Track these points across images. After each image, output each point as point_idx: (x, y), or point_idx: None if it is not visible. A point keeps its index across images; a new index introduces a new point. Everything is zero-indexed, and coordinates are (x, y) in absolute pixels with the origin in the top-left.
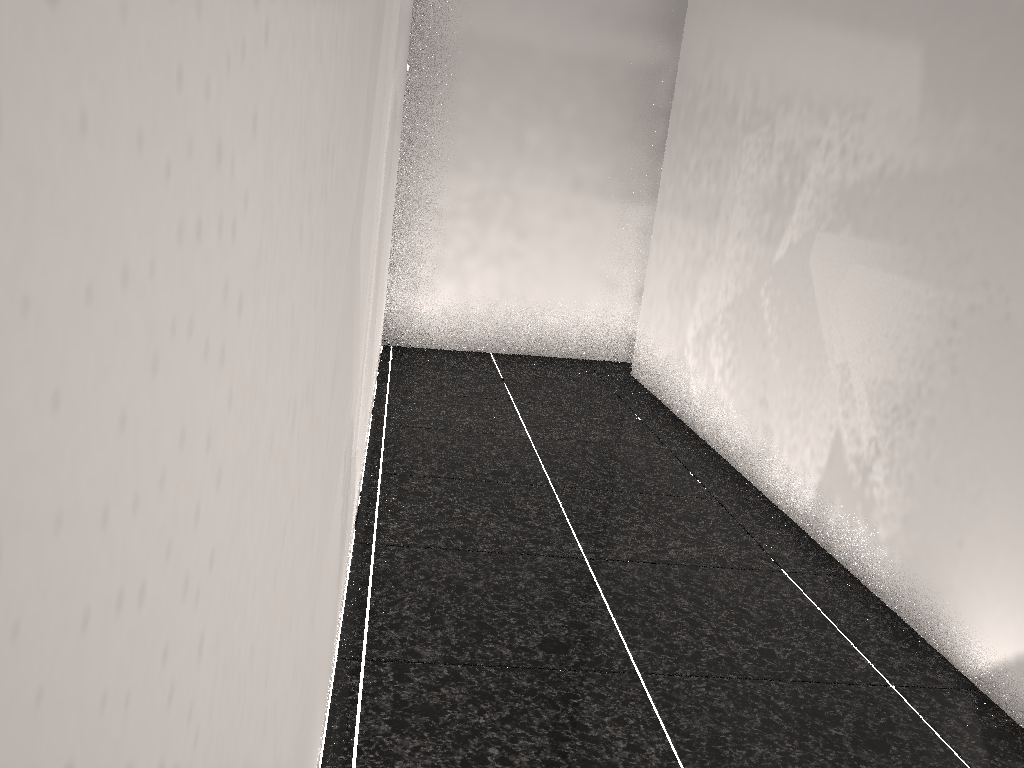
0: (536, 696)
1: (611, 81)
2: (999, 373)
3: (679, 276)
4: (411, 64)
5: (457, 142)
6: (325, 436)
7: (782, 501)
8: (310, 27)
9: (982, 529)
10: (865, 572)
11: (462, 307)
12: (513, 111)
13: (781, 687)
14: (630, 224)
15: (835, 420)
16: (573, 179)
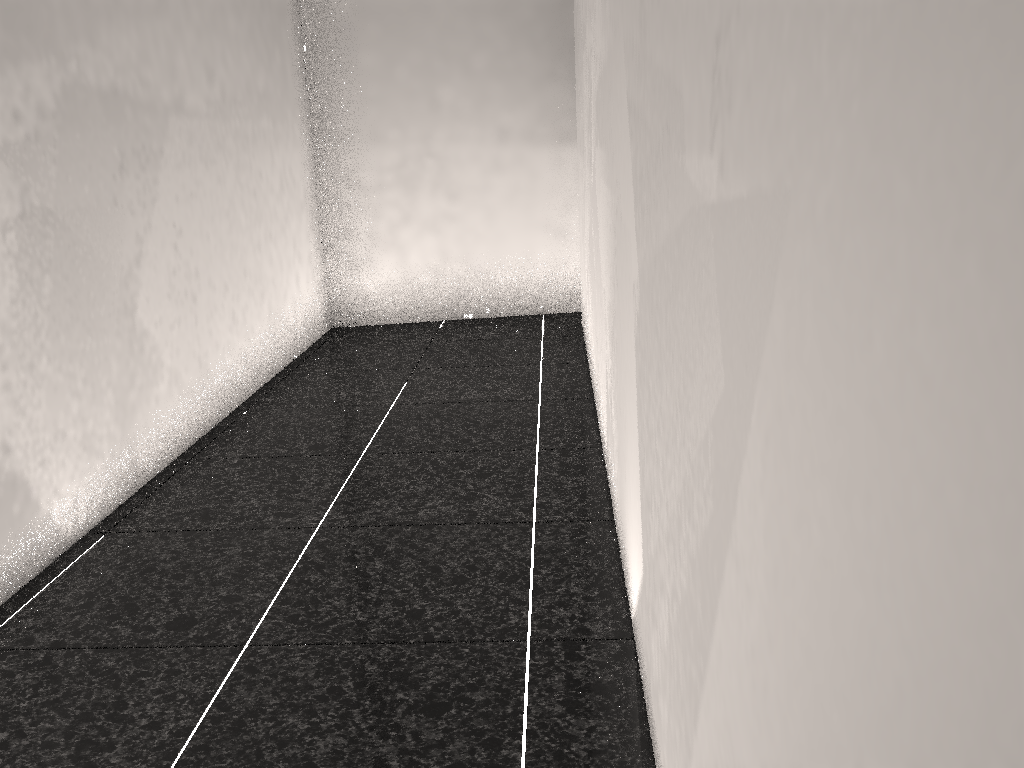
0: (108, 676)
1: (519, 21)
2: (622, 281)
3: (582, 215)
4: (307, 44)
5: (369, 114)
6: None
7: (603, 444)
8: None
9: (627, 459)
10: (615, 515)
11: (405, 279)
12: (421, 72)
13: (391, 650)
14: (568, 167)
15: (605, 352)
16: (497, 130)
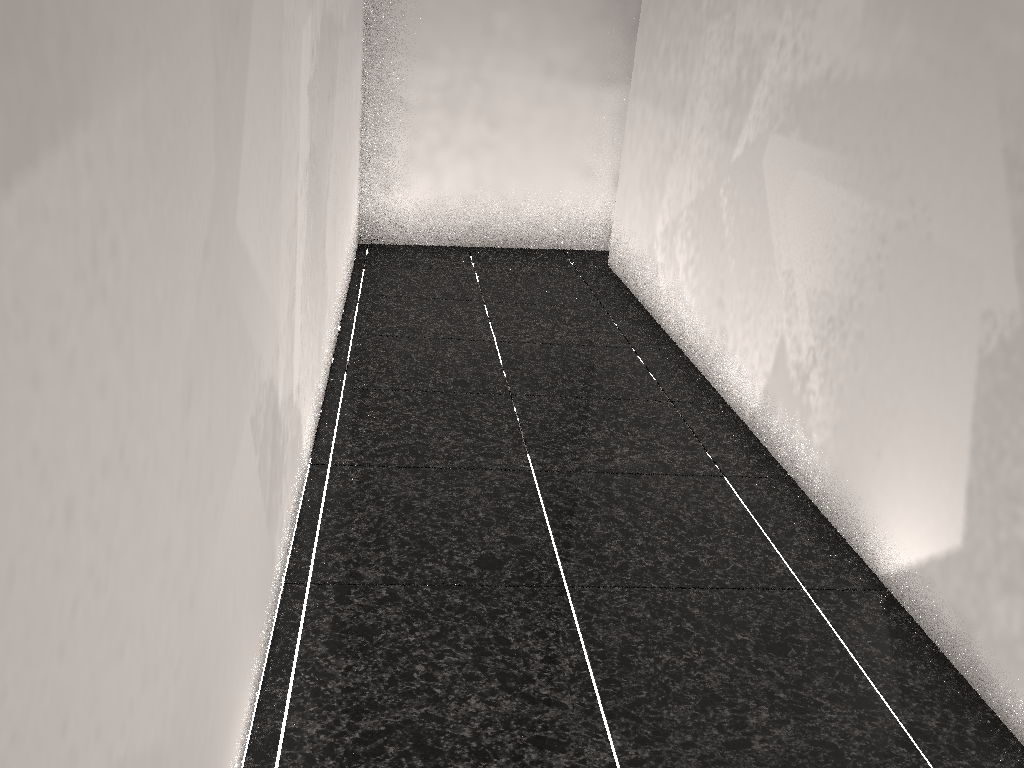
0: (466, 613)
1: None
2: (918, 293)
3: (650, 167)
4: None
5: (423, 29)
6: (177, 455)
7: (734, 402)
8: (2, 224)
9: (897, 442)
10: (800, 475)
11: (437, 202)
12: None
13: (698, 595)
14: (606, 109)
15: (780, 327)
16: (545, 64)
